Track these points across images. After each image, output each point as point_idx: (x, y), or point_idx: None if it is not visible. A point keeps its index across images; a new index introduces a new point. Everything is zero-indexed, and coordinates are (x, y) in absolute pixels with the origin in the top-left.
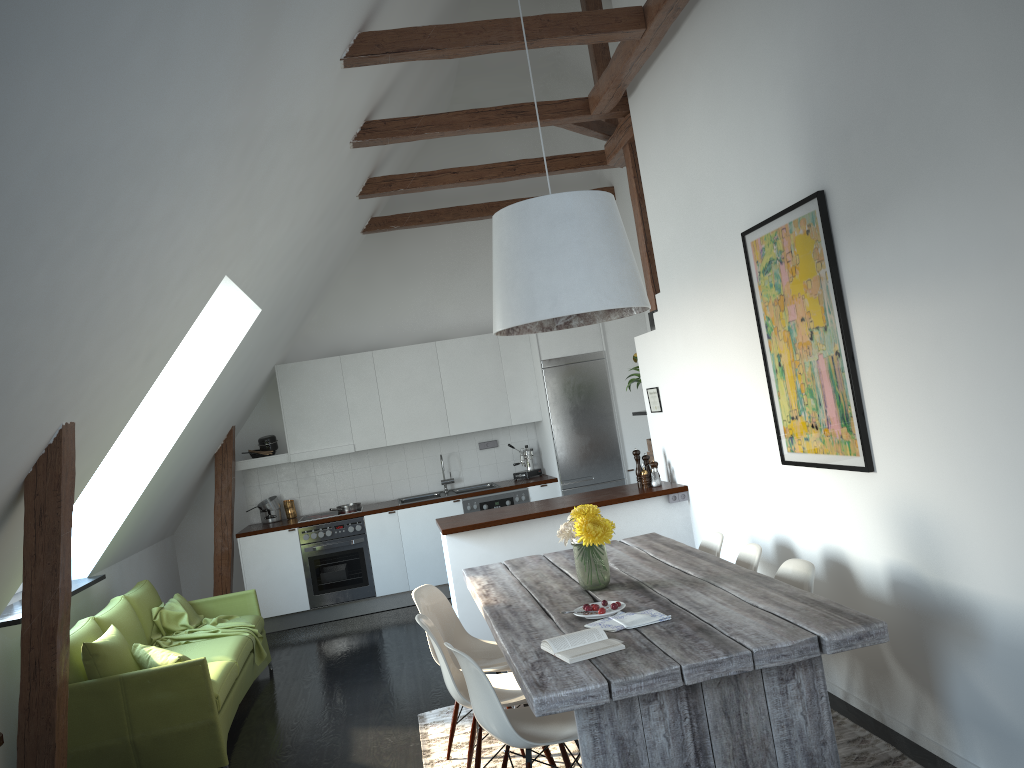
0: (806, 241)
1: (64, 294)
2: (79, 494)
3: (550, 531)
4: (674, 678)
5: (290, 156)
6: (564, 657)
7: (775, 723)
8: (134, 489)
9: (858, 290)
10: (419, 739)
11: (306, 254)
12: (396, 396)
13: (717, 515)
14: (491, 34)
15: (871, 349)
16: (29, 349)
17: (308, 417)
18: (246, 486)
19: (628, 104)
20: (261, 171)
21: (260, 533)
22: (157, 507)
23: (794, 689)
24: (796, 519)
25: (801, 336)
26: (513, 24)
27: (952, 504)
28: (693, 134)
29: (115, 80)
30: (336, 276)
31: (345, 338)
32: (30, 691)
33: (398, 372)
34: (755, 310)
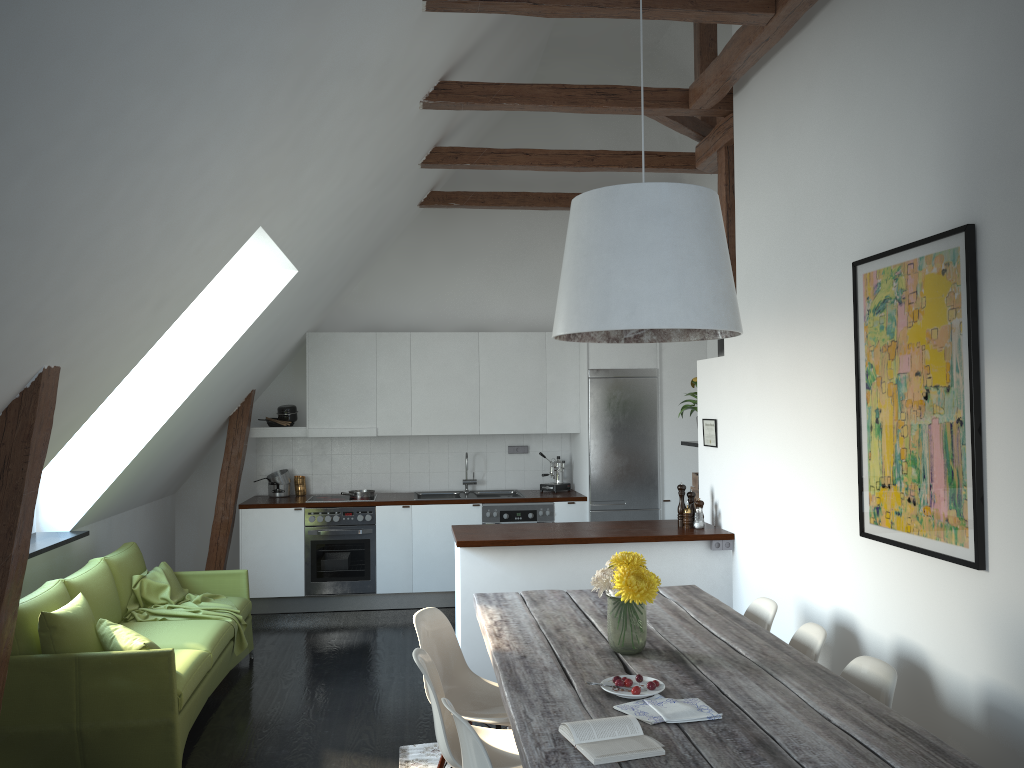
0: (940, 282)
1: (51, 215)
2: (63, 445)
3: (575, 560)
4: None
5: (351, 103)
6: (588, 754)
7: None
8: (133, 444)
9: (1002, 350)
10: None
11: (355, 218)
12: (429, 384)
13: (765, 574)
14: None
15: (1008, 424)
16: (0, 275)
17: (333, 392)
18: (258, 454)
19: (732, 103)
20: (315, 113)
21: (264, 507)
22: (158, 465)
23: None
24: (867, 601)
25: (913, 393)
26: None
27: None
28: (808, 142)
29: None
30: (385, 248)
31: (384, 314)
32: None
33: (435, 359)
34: (856, 353)
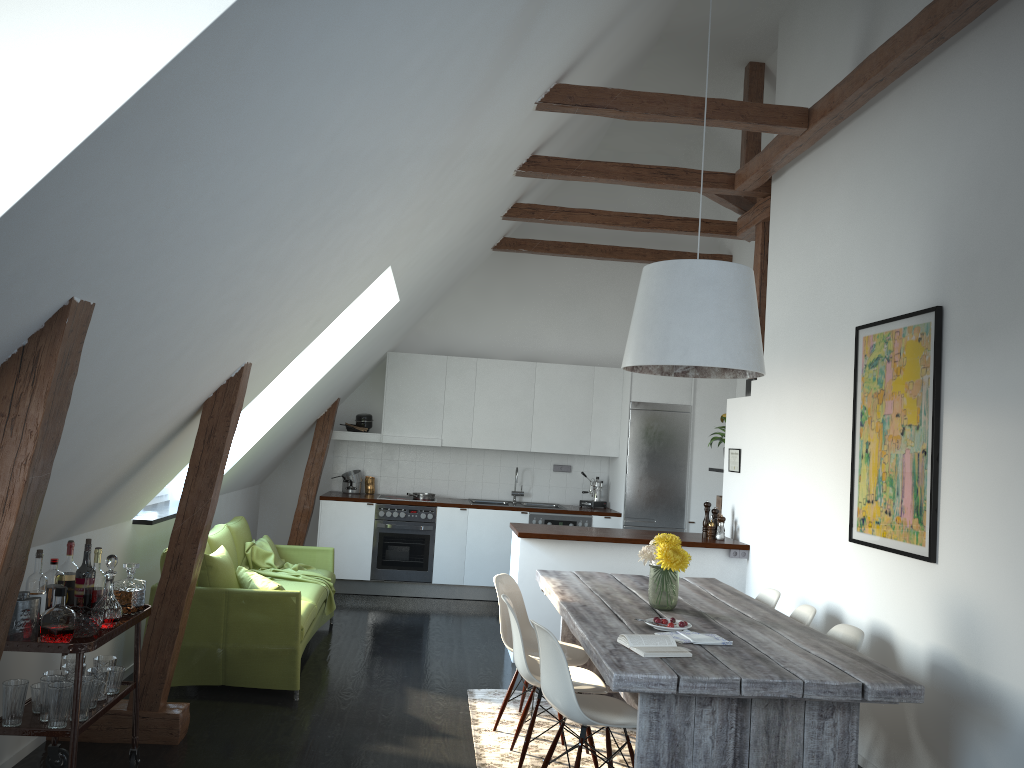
0: (916, 347)
1: (293, 258)
2: None
3: (615, 557)
4: (733, 687)
5: (471, 175)
6: (639, 651)
7: (807, 752)
8: (254, 433)
9: (955, 400)
10: (468, 709)
11: (447, 259)
12: (489, 404)
13: (773, 577)
14: (669, 107)
15: (956, 454)
16: (255, 297)
17: (406, 405)
18: (335, 455)
19: (770, 187)
20: (447, 185)
21: (341, 500)
22: (263, 454)
23: (830, 727)
24: (851, 593)
25: (893, 430)
26: (690, 102)
27: (1002, 604)
28: (828, 229)
29: (393, 103)
30: (459, 283)
31: (454, 341)
32: (168, 579)
33: (496, 383)
34: (854, 398)
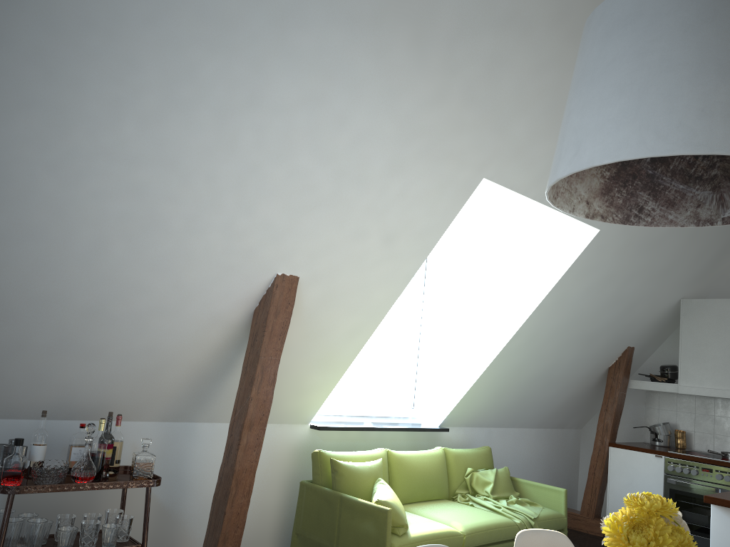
0: None
1: (182, 152)
2: (361, 346)
3: None
4: None
5: (531, 56)
6: None
7: None
8: (478, 368)
9: None
10: None
11: None
12: None
13: None
14: None
15: None
16: (166, 194)
17: (704, 354)
18: (646, 406)
19: None
20: (474, 68)
21: (629, 449)
22: (525, 394)
23: None
24: None
25: None
26: None
27: None
28: None
29: None
30: None
31: None
32: (224, 465)
33: None
34: None
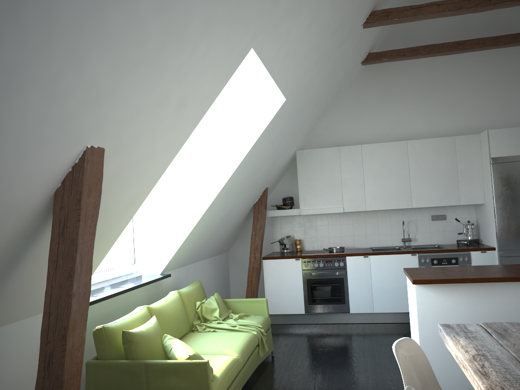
0: None
1: None
2: (132, 215)
3: (512, 295)
4: None
5: None
6: None
7: None
8: (192, 219)
9: None
10: None
11: (321, 62)
12: (375, 177)
13: None
14: None
15: None
16: None
17: (314, 186)
18: (272, 227)
19: None
20: None
21: (277, 258)
22: (212, 233)
23: None
24: None
25: None
26: None
27: None
28: None
29: None
30: (341, 94)
31: (343, 137)
32: (43, 379)
33: (378, 160)
34: None
